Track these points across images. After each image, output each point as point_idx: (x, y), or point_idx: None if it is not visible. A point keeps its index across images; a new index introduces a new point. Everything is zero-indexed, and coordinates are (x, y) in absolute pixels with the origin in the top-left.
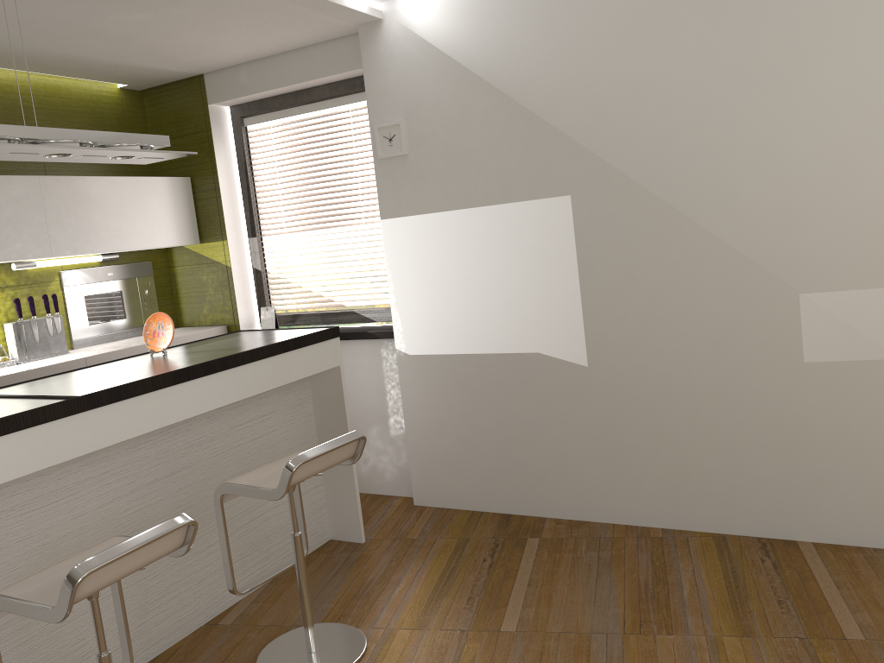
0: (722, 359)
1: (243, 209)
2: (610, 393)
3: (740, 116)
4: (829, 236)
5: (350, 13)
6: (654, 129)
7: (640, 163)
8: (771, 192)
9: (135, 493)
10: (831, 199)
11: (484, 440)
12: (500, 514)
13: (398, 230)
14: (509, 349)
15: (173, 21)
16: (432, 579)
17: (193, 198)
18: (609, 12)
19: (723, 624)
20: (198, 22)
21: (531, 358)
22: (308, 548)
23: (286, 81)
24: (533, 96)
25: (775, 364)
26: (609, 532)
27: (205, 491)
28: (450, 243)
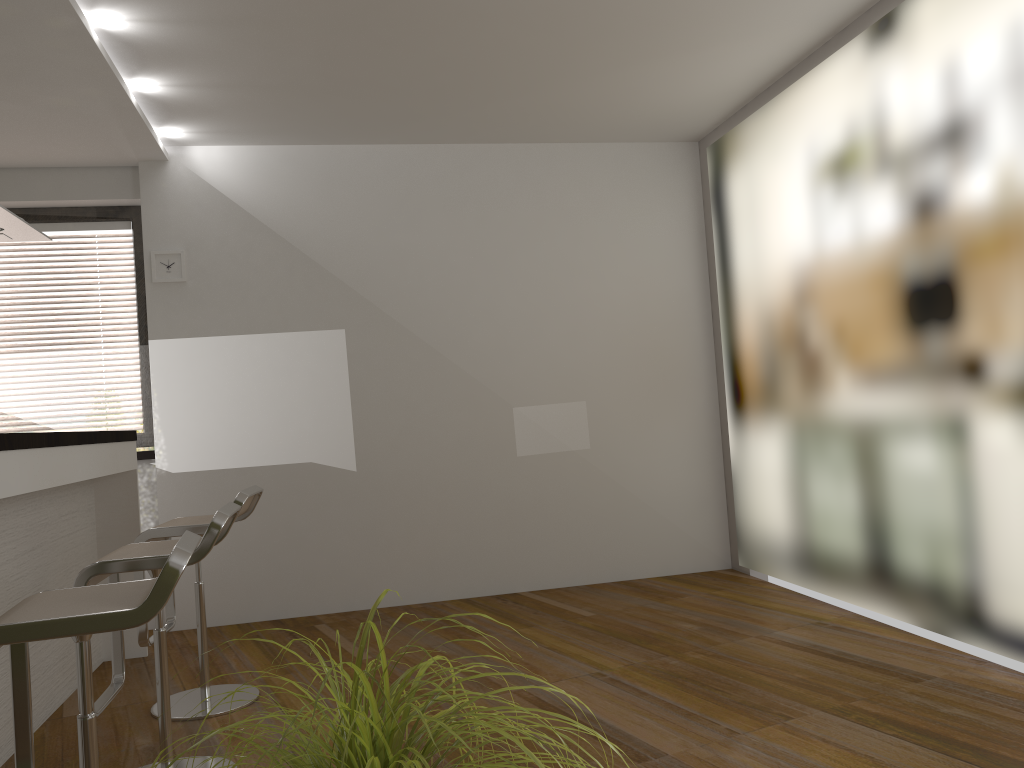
0: (463, 458)
1: None
2: (376, 492)
3: (472, 282)
4: (529, 368)
5: (151, 148)
6: (413, 285)
7: (402, 309)
8: (493, 337)
9: (16, 560)
10: (530, 343)
11: (253, 550)
12: (267, 621)
13: (169, 351)
14: (283, 460)
15: None
16: (259, 655)
17: None
18: (379, 196)
19: (512, 626)
20: (6, 121)
21: (304, 467)
22: (93, 665)
23: (29, 196)
24: (315, 247)
25: (499, 459)
26: (379, 611)
27: (47, 576)
28: (227, 364)
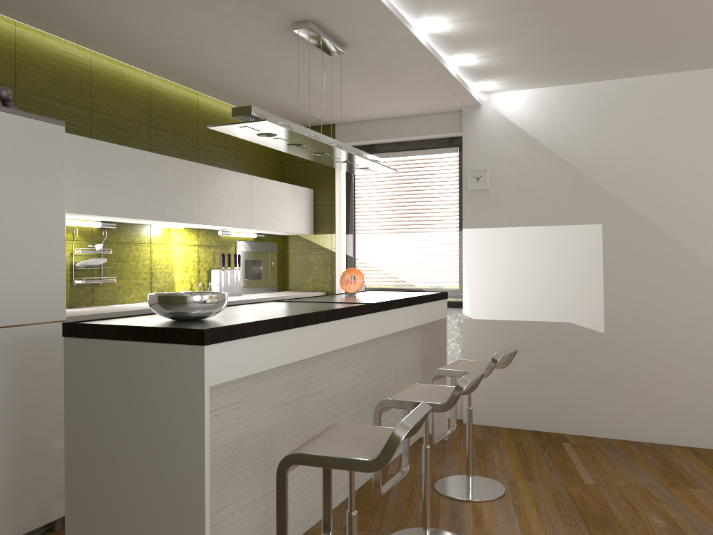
0: (698, 333)
1: (344, 214)
2: (618, 351)
3: None
4: None
5: (469, 99)
6: (662, 189)
7: (651, 208)
8: None
9: (362, 375)
10: None
11: (523, 379)
12: (530, 430)
13: (475, 236)
14: (548, 318)
15: (369, 90)
16: (515, 459)
17: (313, 203)
18: (638, 118)
19: None
20: (381, 93)
21: (563, 326)
22: (413, 439)
23: (398, 135)
24: (582, 162)
25: None
26: (614, 442)
27: (383, 384)
28: (512, 247)
